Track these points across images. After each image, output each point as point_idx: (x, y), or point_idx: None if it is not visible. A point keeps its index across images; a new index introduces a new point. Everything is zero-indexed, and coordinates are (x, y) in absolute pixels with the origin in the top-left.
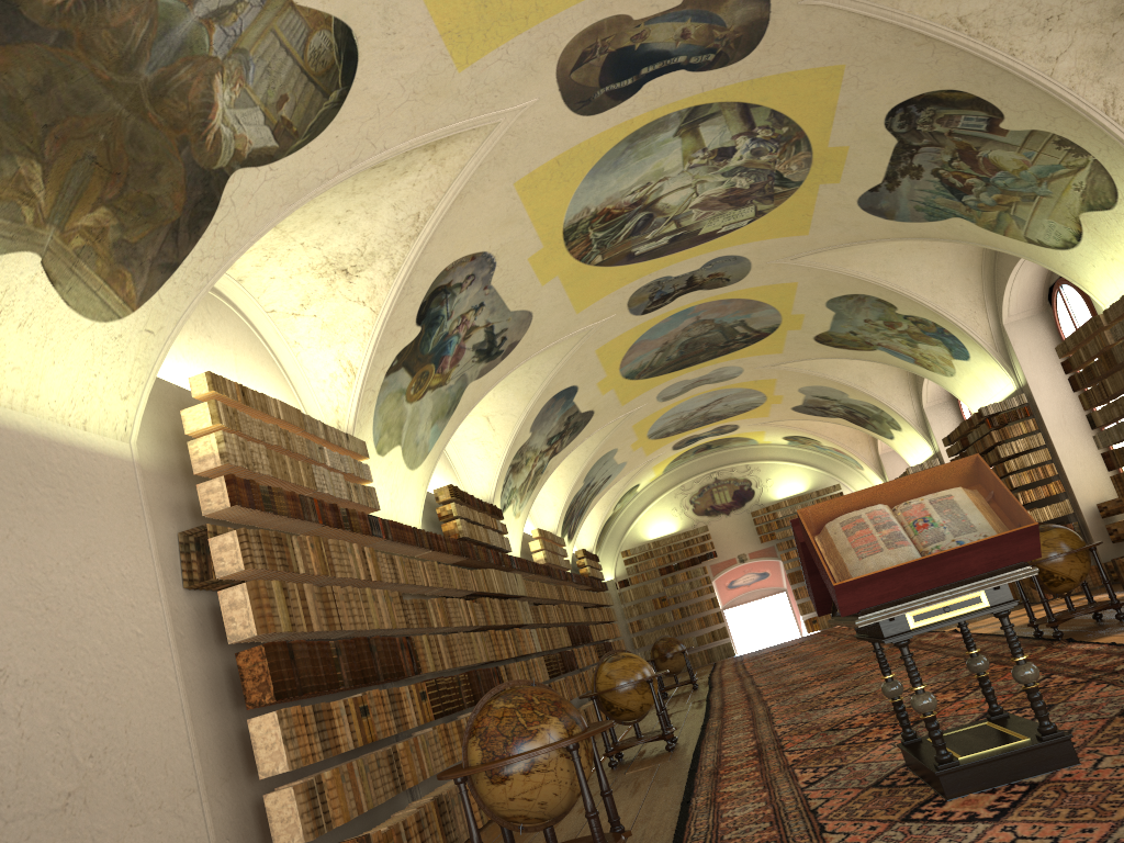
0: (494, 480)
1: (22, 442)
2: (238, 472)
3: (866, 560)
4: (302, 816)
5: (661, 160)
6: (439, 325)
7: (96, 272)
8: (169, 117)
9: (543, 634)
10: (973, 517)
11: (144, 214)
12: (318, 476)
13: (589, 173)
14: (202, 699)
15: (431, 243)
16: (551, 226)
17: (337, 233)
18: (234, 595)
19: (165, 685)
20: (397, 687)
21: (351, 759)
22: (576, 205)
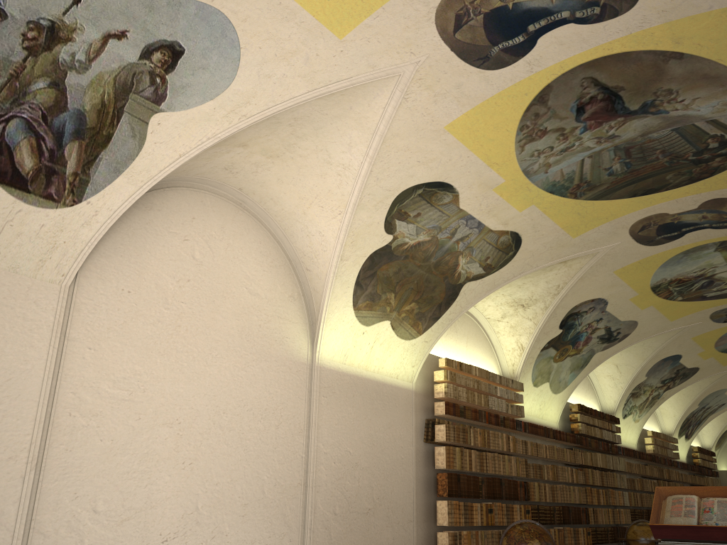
0: (617, 400)
1: (375, 384)
2: (452, 399)
3: (668, 518)
4: (449, 544)
5: (709, 260)
6: (573, 328)
7: (408, 323)
8: (440, 271)
9: (634, 496)
10: (723, 514)
11: (428, 302)
12: (491, 401)
13: (661, 265)
14: (422, 487)
15: (566, 296)
16: (641, 286)
17: (519, 290)
18: (440, 450)
19: (408, 479)
20: (512, 504)
21: (486, 529)
22: (656, 277)
